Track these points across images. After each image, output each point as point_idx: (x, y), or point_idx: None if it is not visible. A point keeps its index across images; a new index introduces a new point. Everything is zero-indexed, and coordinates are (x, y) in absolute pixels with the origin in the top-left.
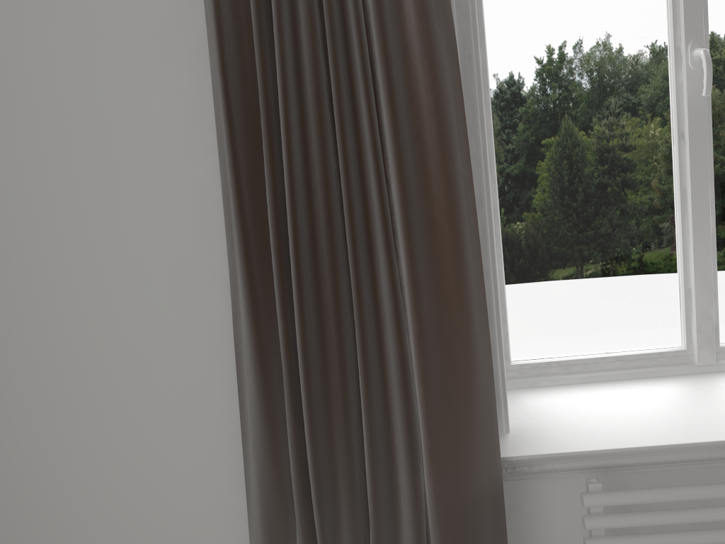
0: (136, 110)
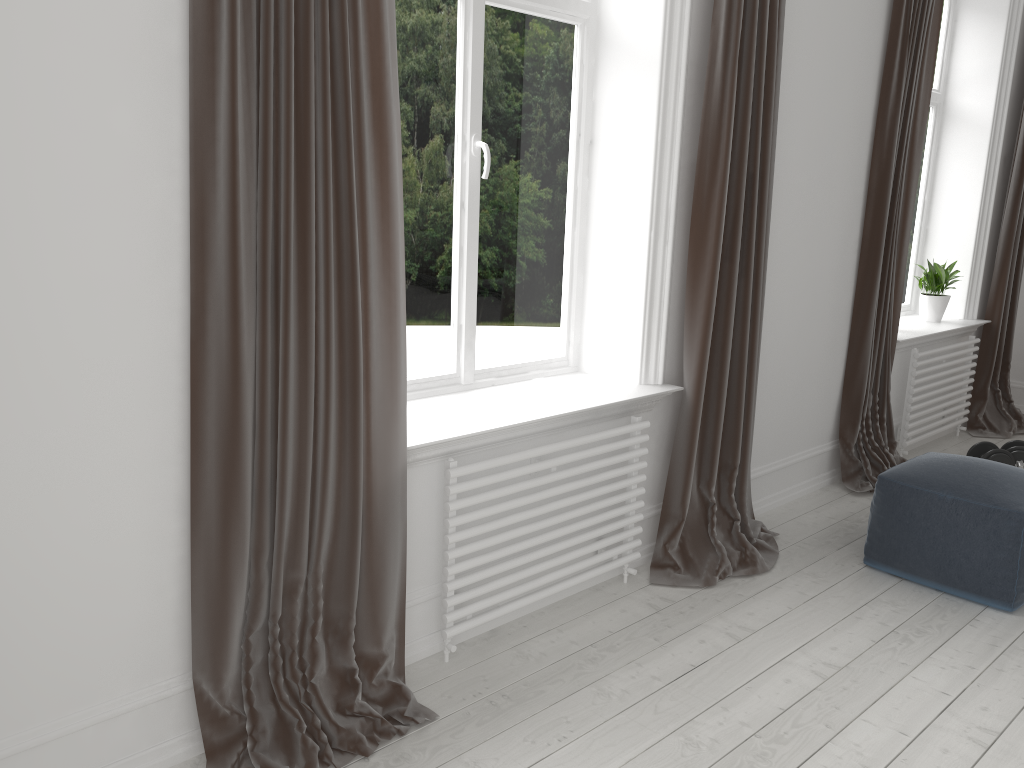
0: (99, 117)
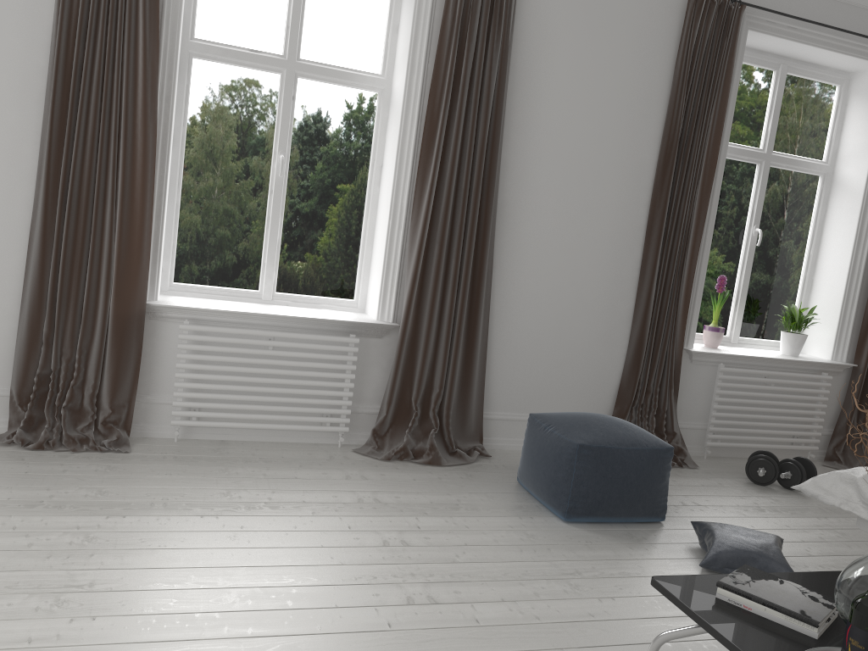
0: (1, 115)
